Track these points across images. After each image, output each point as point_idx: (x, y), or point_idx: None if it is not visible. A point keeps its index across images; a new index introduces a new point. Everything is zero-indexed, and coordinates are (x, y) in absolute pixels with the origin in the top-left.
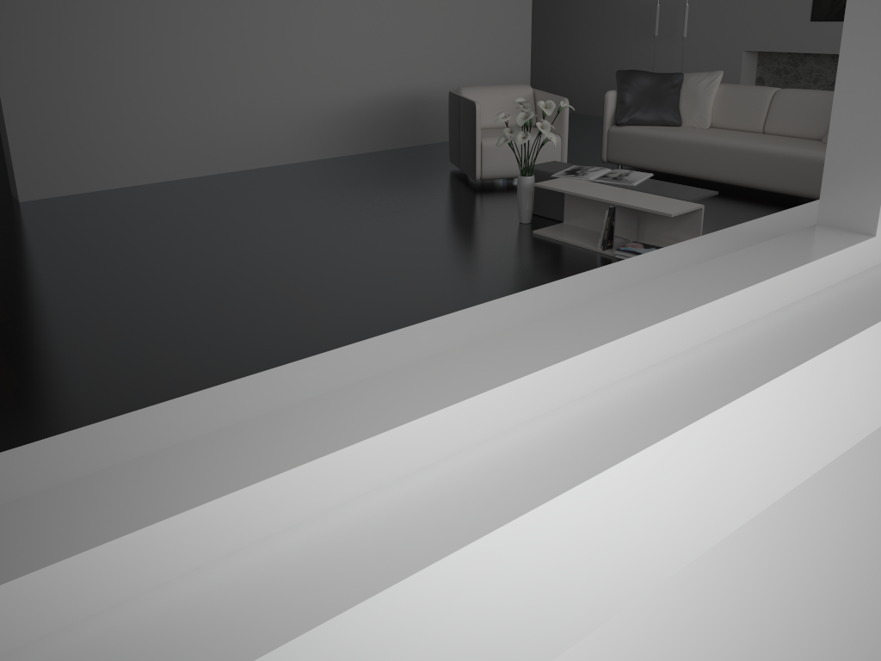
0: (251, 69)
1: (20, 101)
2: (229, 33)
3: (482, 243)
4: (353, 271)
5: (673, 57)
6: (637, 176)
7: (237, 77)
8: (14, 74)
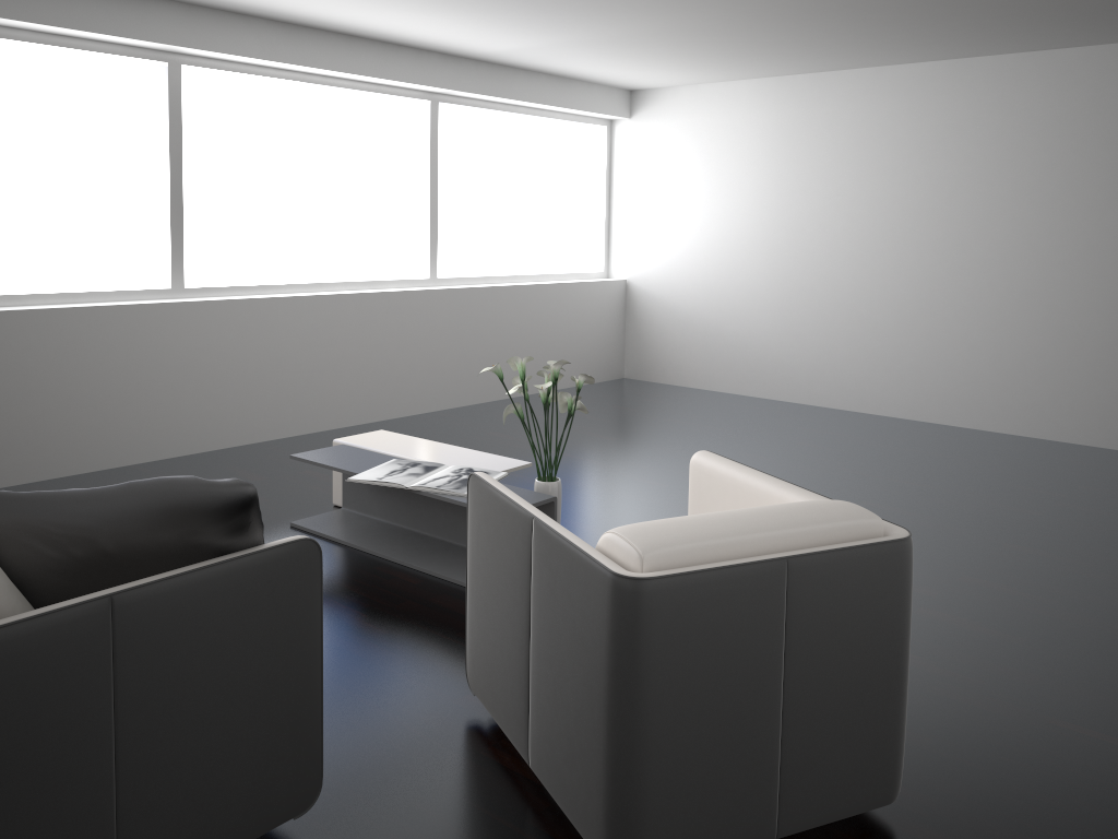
0: None
1: None
2: None
3: (593, 517)
4: None
5: None
6: (378, 470)
7: None
8: None
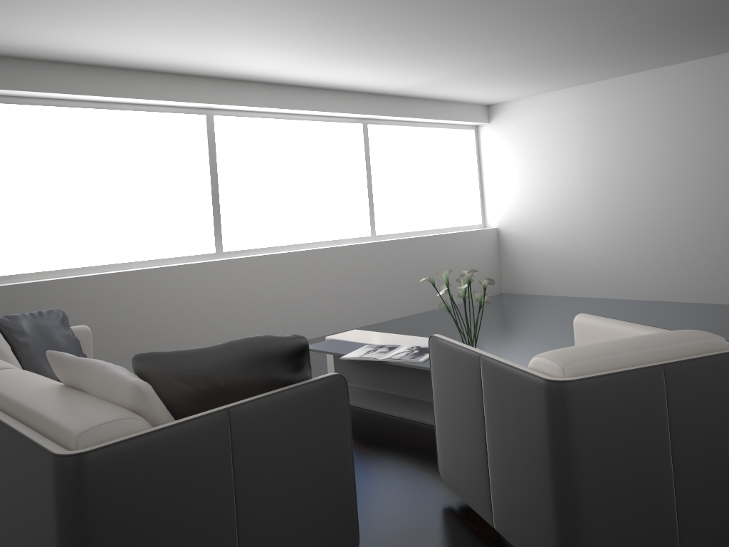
0: None
1: None
2: None
3: None
4: None
5: None
6: (359, 351)
7: None
8: None
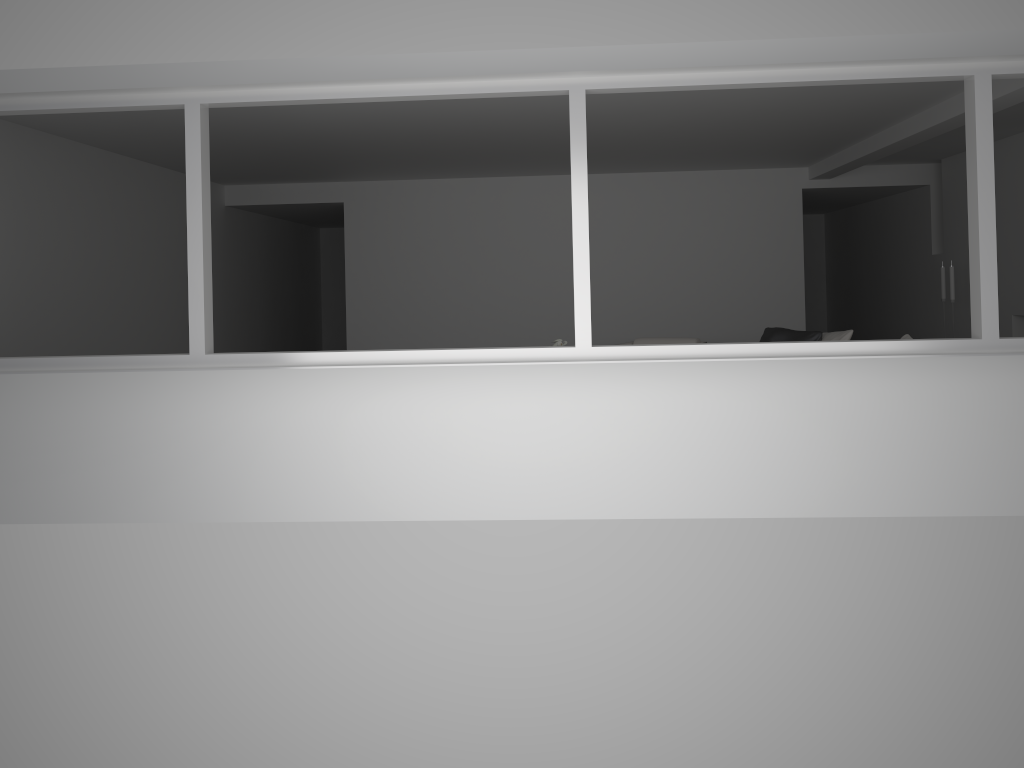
0: (511, 320)
1: (356, 334)
2: (496, 293)
3: None
4: None
5: (968, 321)
6: None
7: (500, 325)
8: (355, 317)
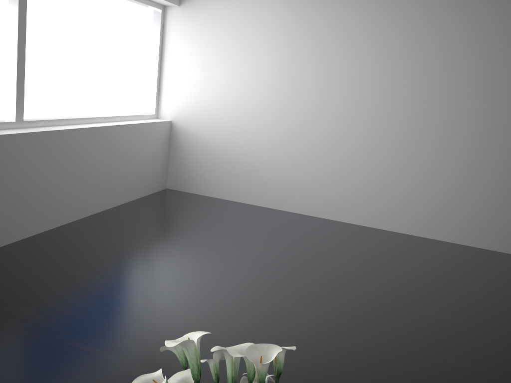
0: None
1: None
2: None
3: None
4: (307, 347)
5: None
6: None
7: None
8: None
